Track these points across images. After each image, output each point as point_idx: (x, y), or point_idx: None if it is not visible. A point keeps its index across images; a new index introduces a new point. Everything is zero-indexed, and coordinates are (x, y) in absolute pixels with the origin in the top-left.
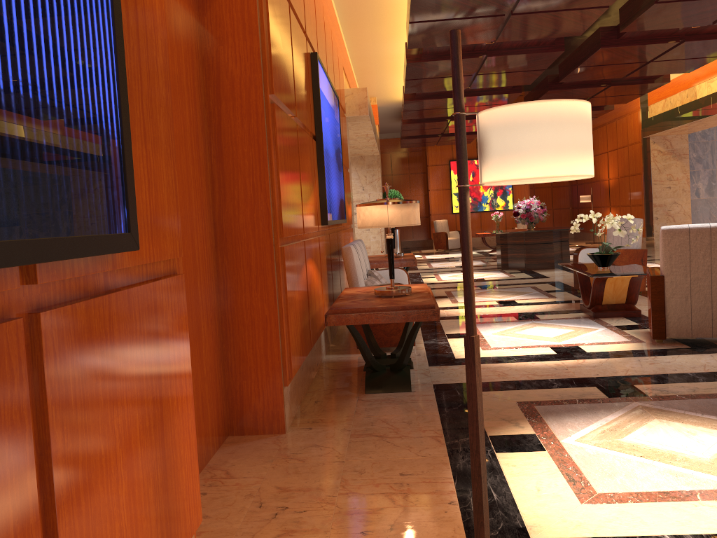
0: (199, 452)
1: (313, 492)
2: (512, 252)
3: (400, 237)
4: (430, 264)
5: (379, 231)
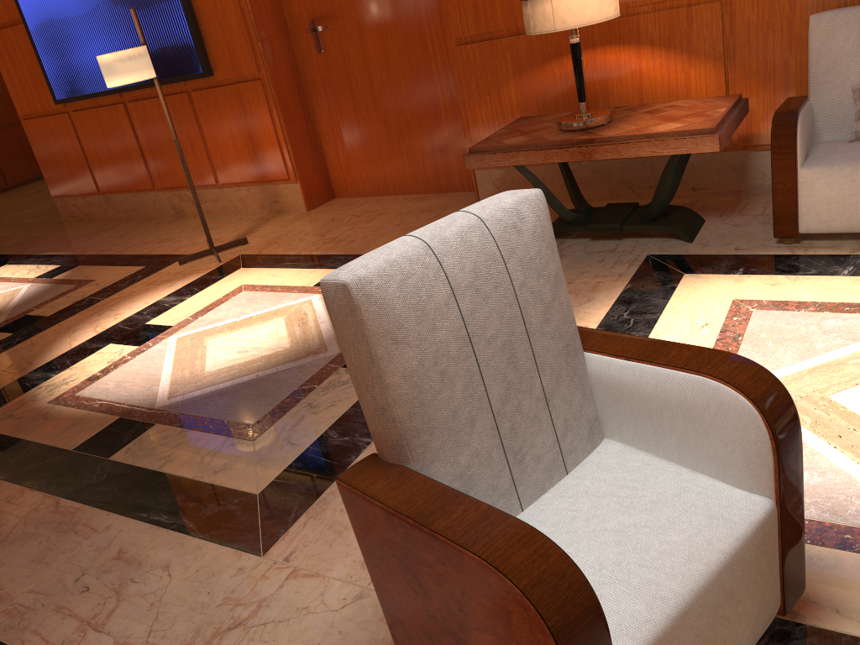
0: (436, 181)
1: (366, 221)
2: None
3: None
4: None
5: None
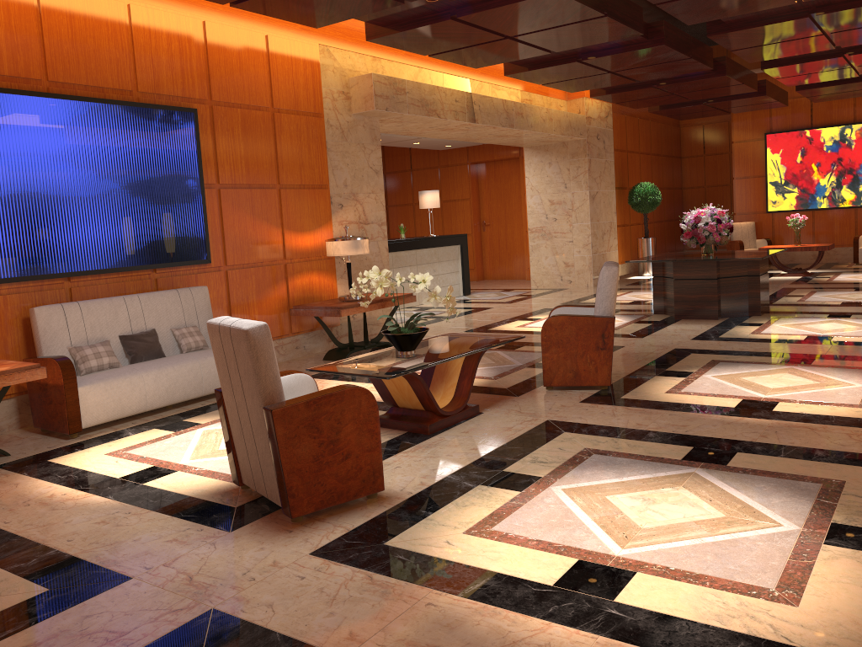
0: None
1: None
2: (666, 289)
3: (653, 248)
4: (625, 294)
5: (584, 243)
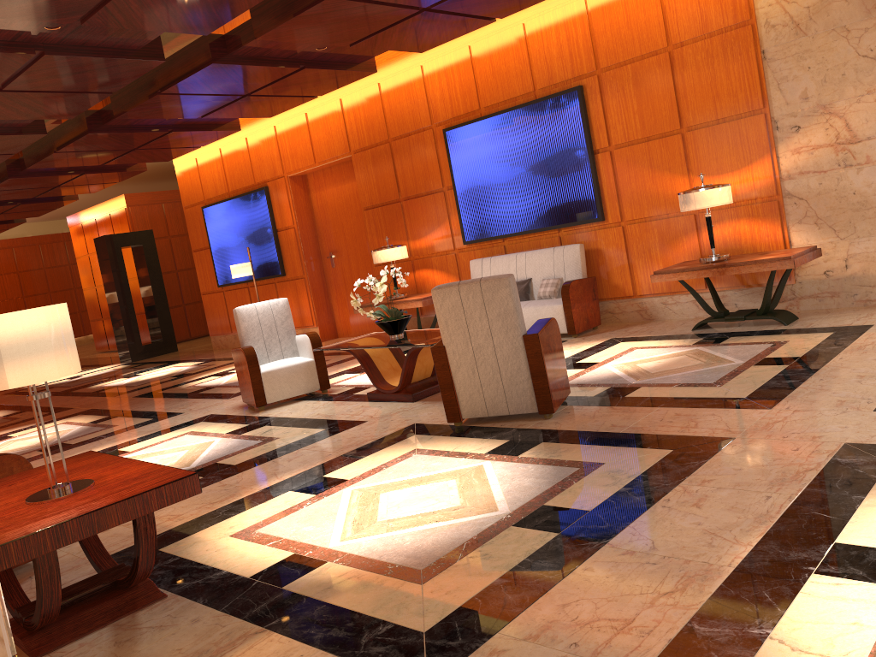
0: (378, 329)
1: None
2: None
3: None
4: None
5: None
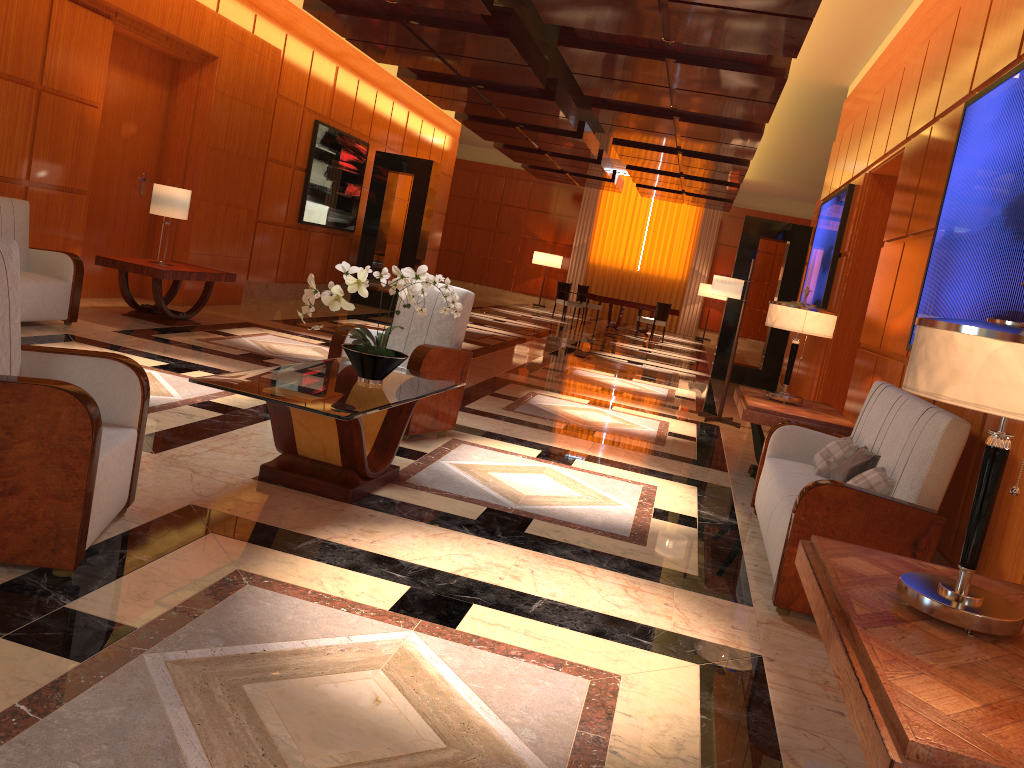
0: None
1: None
2: None
3: None
4: None
5: None
